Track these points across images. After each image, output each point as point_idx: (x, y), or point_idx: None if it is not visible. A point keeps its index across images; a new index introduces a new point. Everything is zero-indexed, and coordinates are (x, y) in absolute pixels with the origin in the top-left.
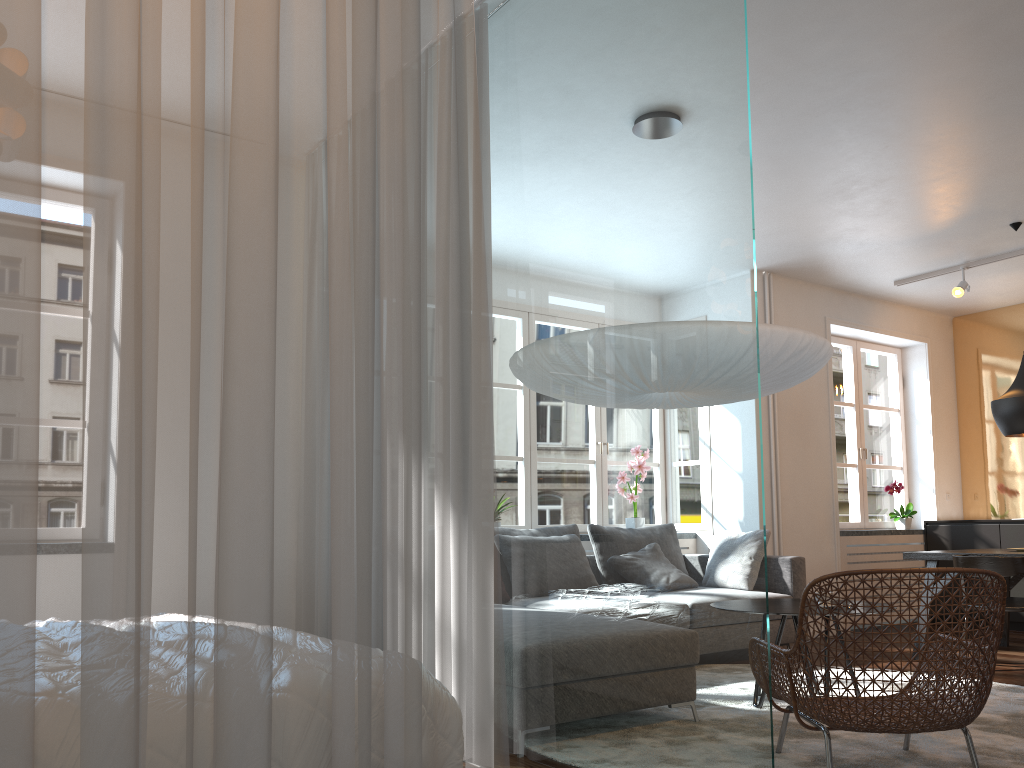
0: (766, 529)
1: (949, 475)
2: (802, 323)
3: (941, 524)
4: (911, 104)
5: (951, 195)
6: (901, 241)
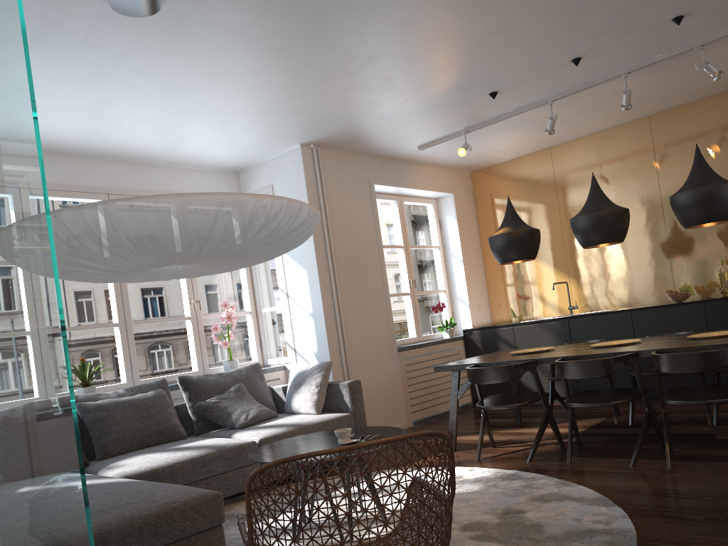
0: (335, 357)
1: (479, 292)
2: (350, 185)
3: (474, 331)
4: None
5: (436, 69)
6: (411, 112)
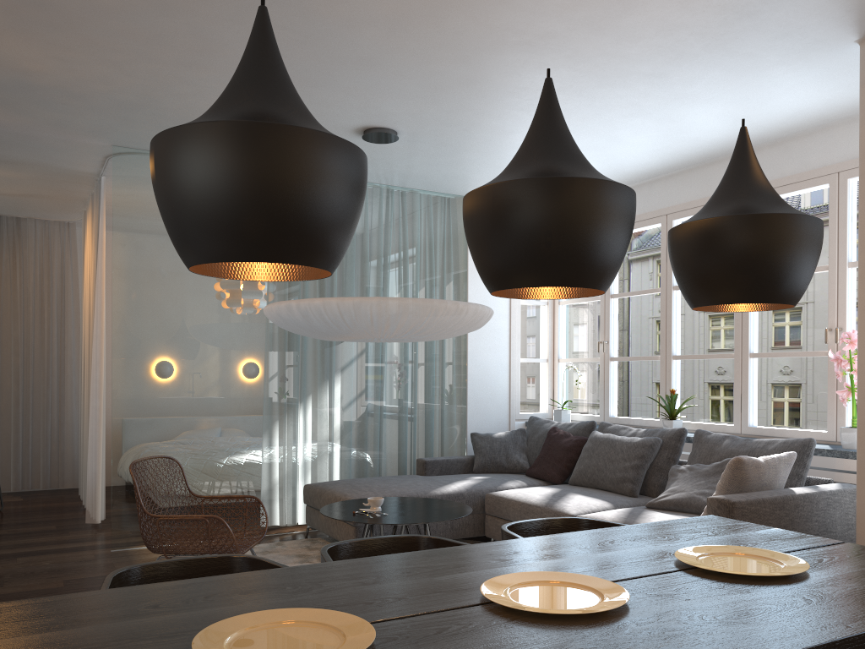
0: None
1: None
2: None
3: None
4: (310, 58)
5: None
6: None
